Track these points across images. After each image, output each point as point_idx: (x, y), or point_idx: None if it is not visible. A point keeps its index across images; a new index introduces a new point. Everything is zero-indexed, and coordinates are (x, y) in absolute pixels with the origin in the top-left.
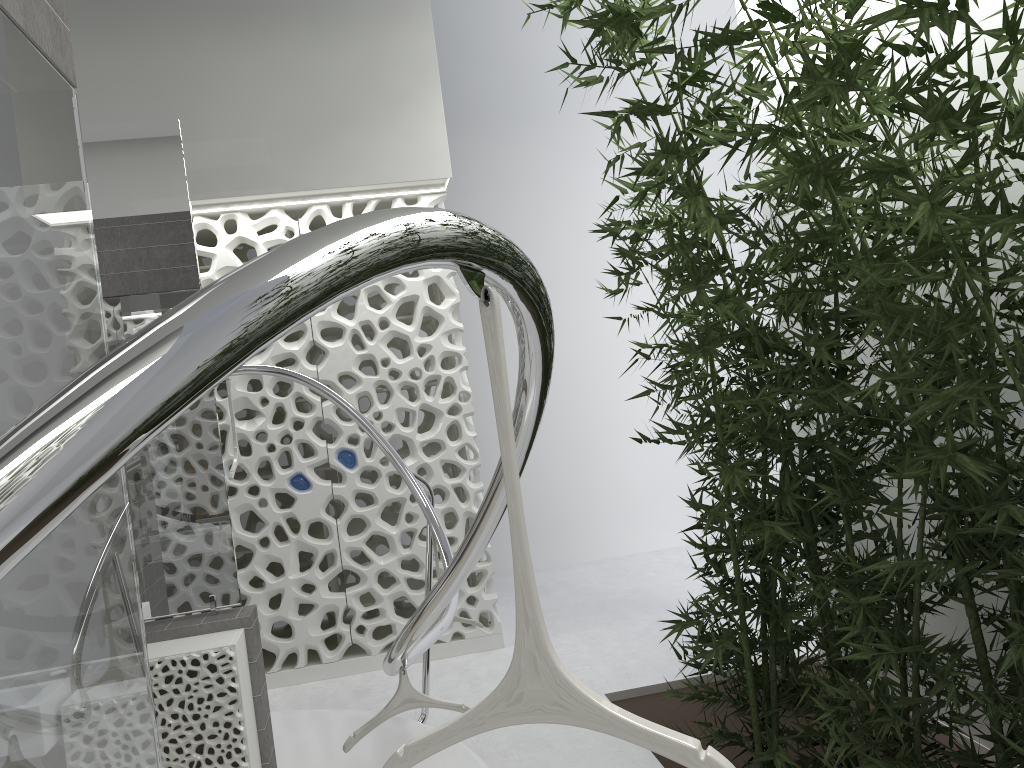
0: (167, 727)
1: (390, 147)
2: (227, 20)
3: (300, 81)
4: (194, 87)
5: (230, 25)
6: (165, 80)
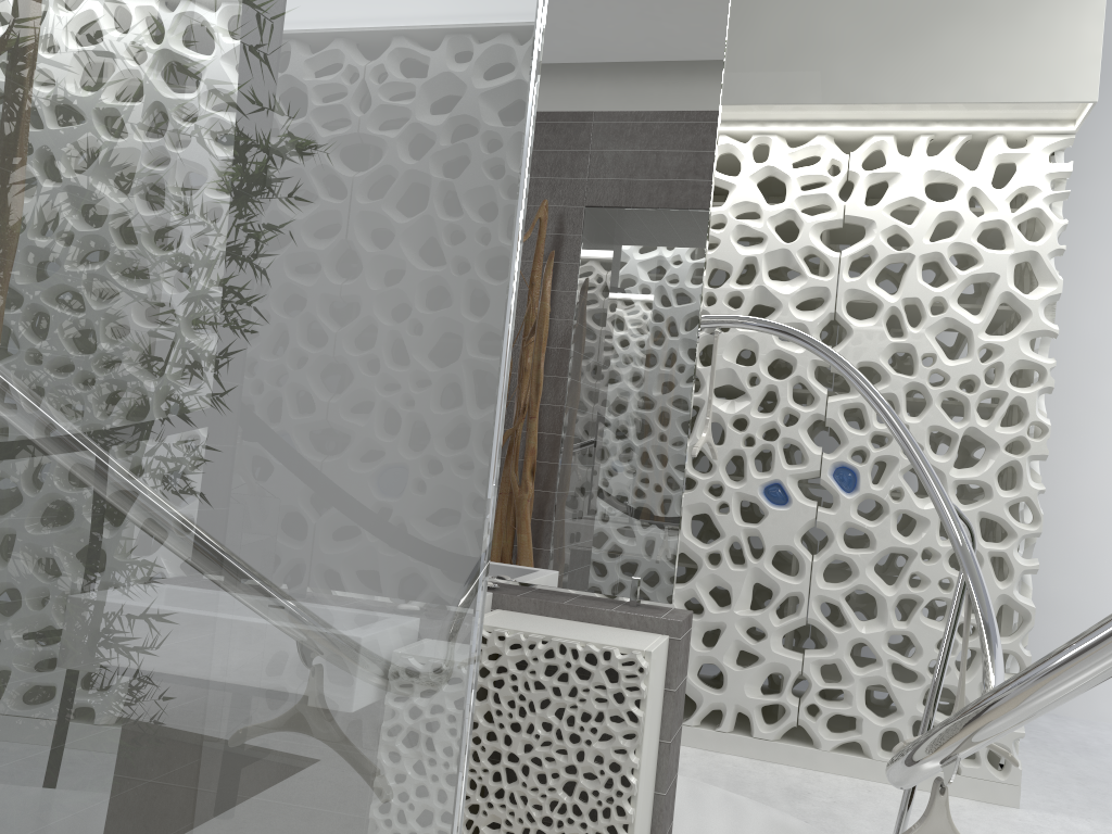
0: (533, 738)
1: (1008, 52)
2: None
3: None
4: None
5: None
6: None
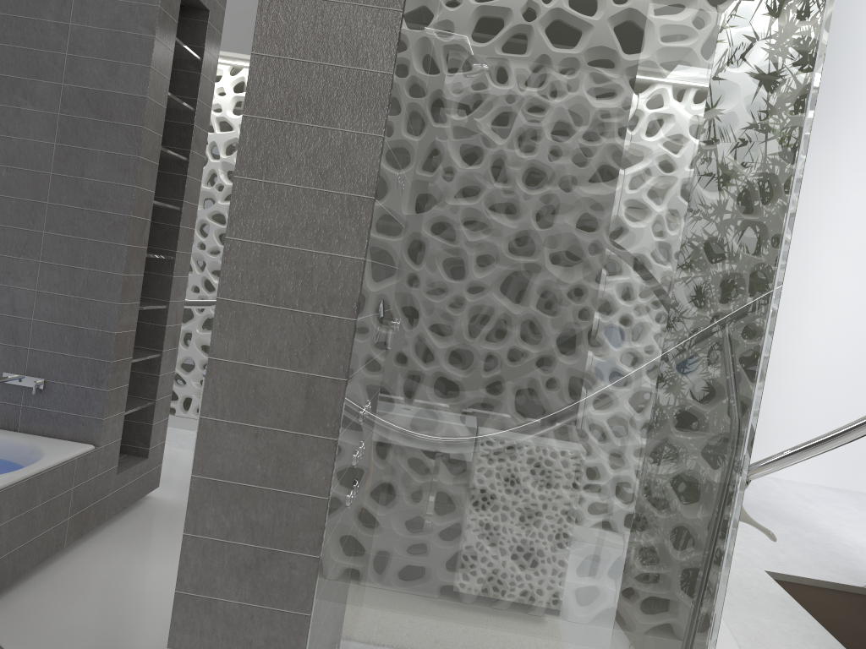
0: None
1: None
2: None
3: None
4: None
5: None
6: None
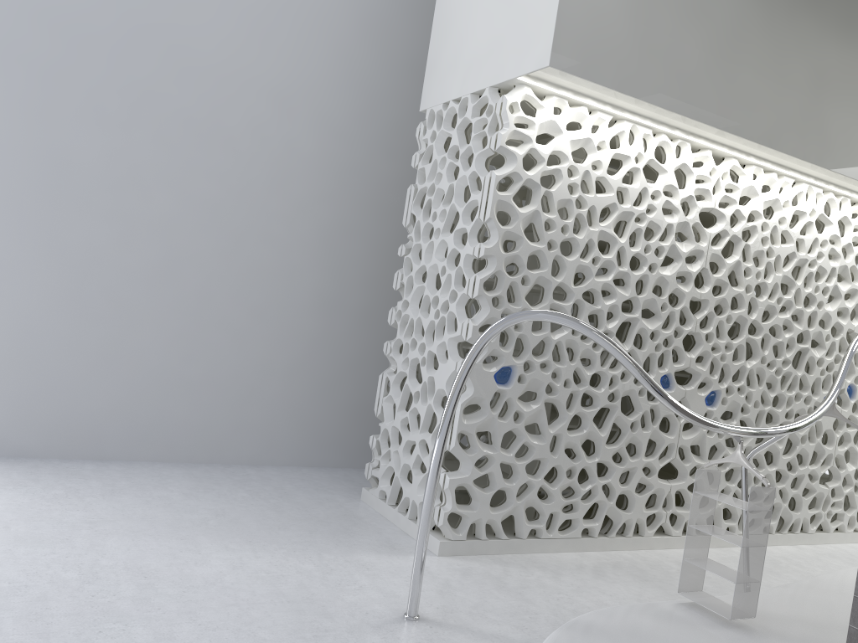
0: None
1: None
2: None
3: None
4: None
5: None
6: None
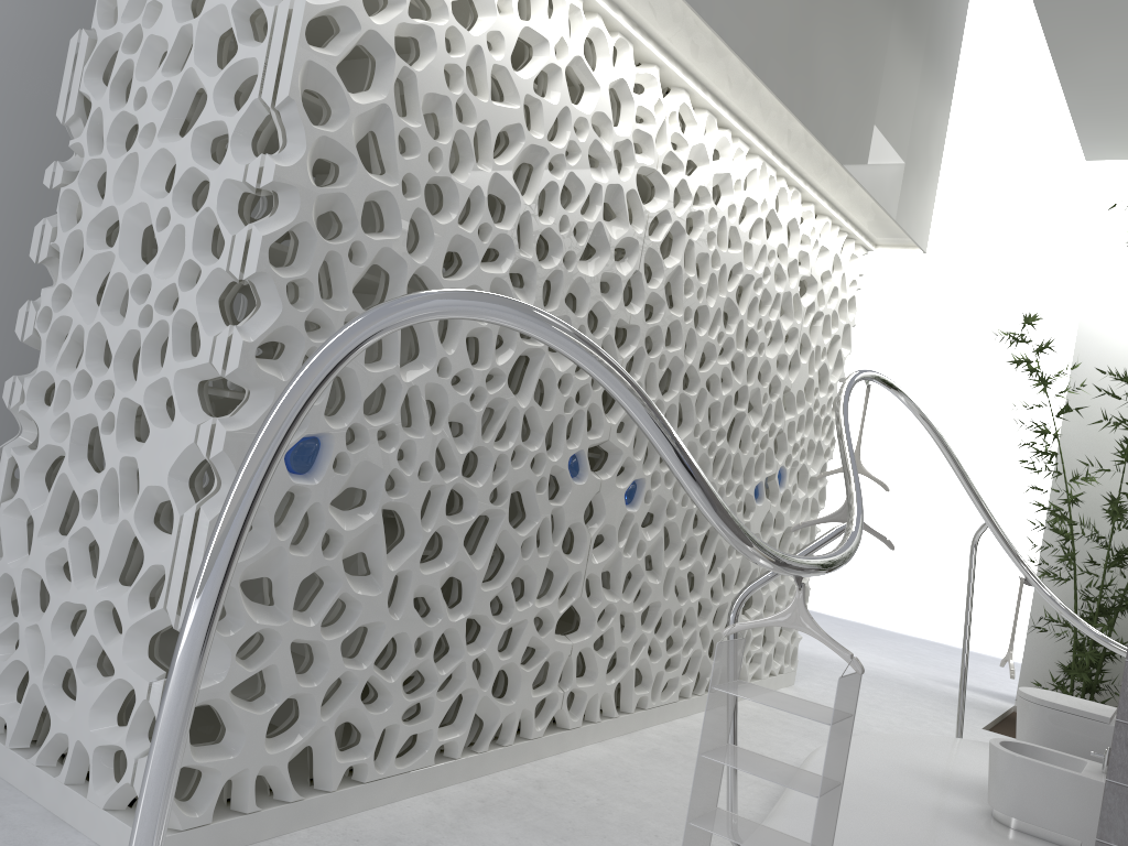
0: None
1: (918, 206)
2: (904, 18)
3: (910, 110)
4: (881, 66)
5: (904, 24)
6: (874, 44)
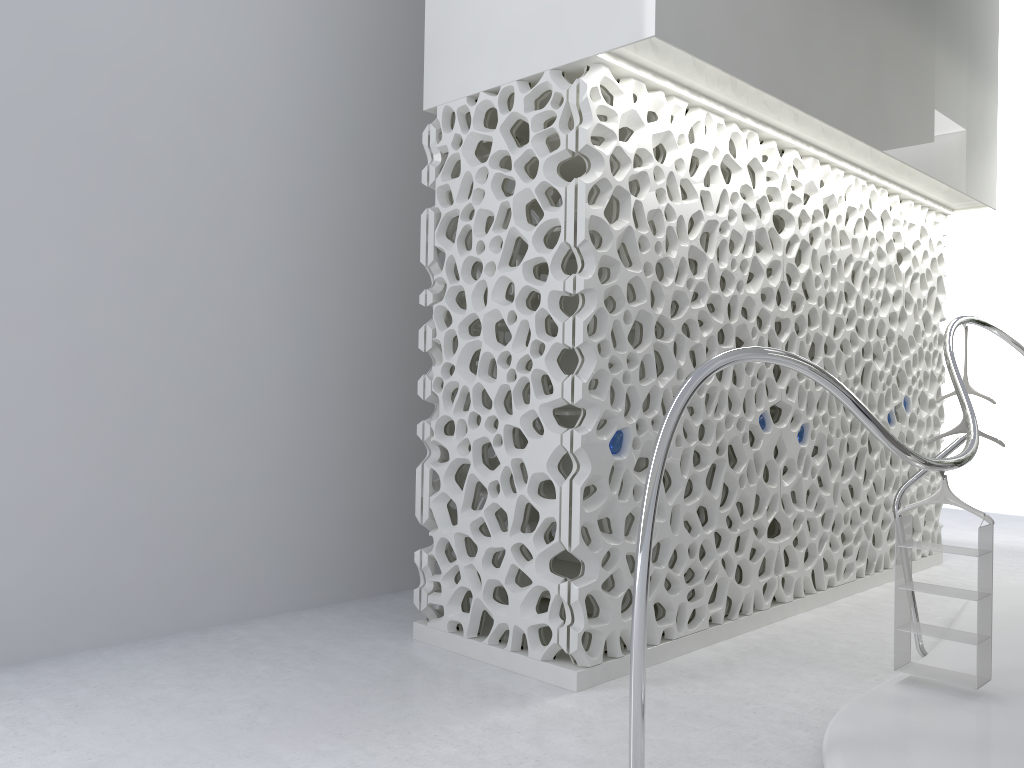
0: None
1: (983, 176)
2: (947, 44)
3: (963, 108)
4: (935, 87)
5: (948, 48)
6: (927, 74)
